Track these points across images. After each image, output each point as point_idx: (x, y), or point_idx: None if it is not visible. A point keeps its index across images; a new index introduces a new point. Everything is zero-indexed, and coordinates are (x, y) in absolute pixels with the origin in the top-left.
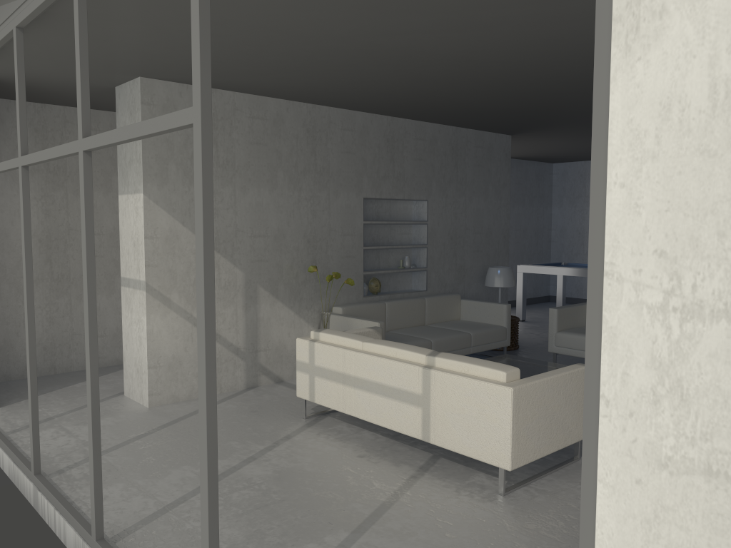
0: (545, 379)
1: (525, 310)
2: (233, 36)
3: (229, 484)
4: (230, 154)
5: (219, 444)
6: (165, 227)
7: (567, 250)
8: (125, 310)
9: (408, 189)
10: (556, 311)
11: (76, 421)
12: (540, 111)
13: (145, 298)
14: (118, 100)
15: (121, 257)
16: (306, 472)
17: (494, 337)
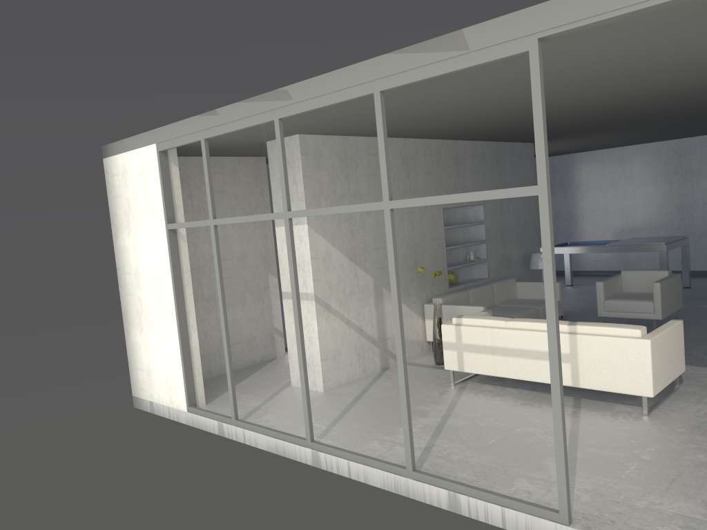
0: (663, 332)
1: None
2: (411, 107)
3: (451, 432)
4: (357, 186)
5: (411, 409)
6: (322, 249)
7: (562, 231)
8: (290, 318)
9: None
10: (602, 283)
11: (280, 407)
12: (575, 127)
13: (314, 306)
14: (270, 152)
15: (282, 276)
16: (496, 418)
17: None
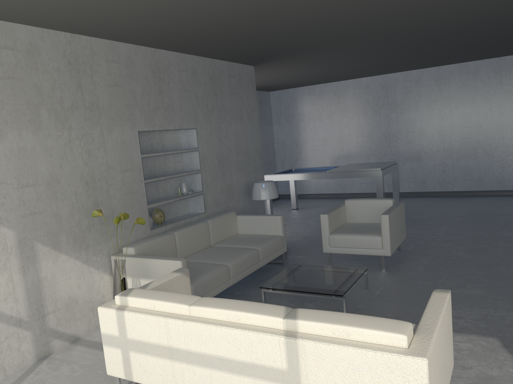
0: (438, 328)
1: (272, 211)
2: None
3: None
4: None
5: None
6: None
7: (288, 158)
8: None
9: (178, 119)
10: (327, 216)
11: None
12: (294, 38)
13: None
14: None
15: None
16: None
17: (276, 247)
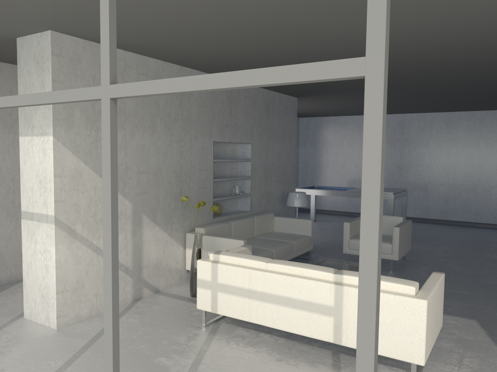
0: (435, 289)
1: None
2: None
3: None
4: (122, 103)
5: (150, 363)
6: (71, 166)
7: (309, 177)
8: (27, 241)
9: (240, 135)
10: (349, 224)
11: None
12: (338, 82)
13: (54, 231)
14: (20, 50)
15: (22, 193)
16: None
17: (305, 244)
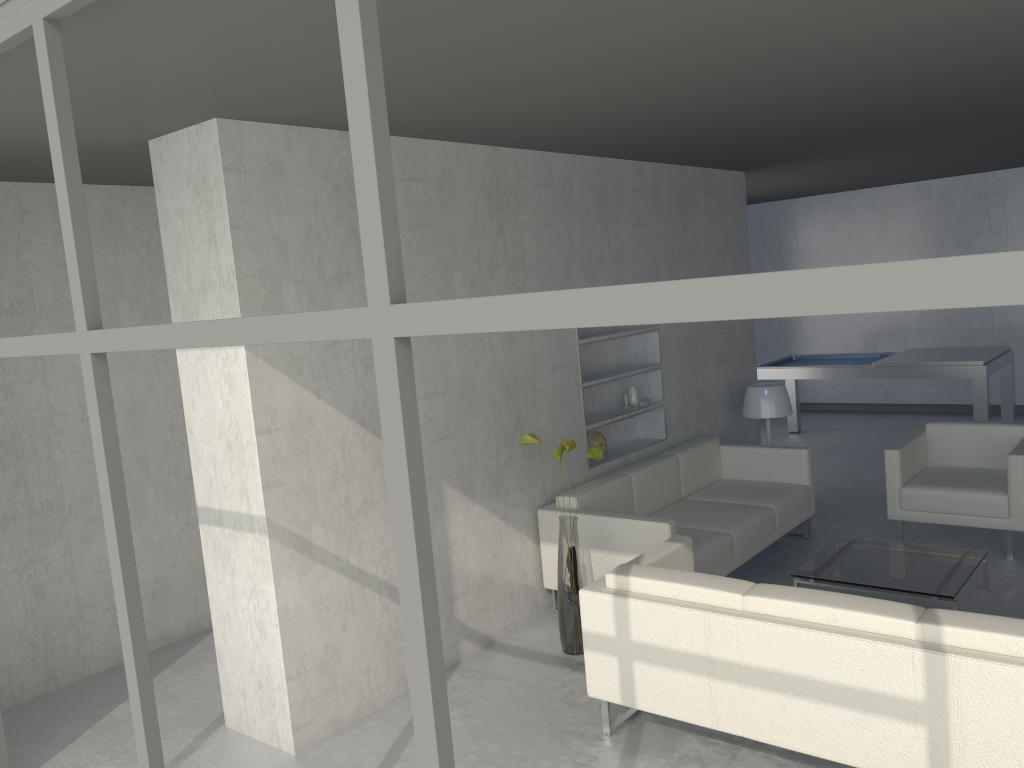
0: None
1: None
2: (495, 22)
3: None
4: None
5: None
6: (288, 406)
7: (776, 334)
8: (216, 570)
9: (630, 276)
10: (898, 454)
11: None
12: (846, 132)
13: (268, 549)
14: (158, 167)
15: (195, 470)
16: None
17: (799, 505)
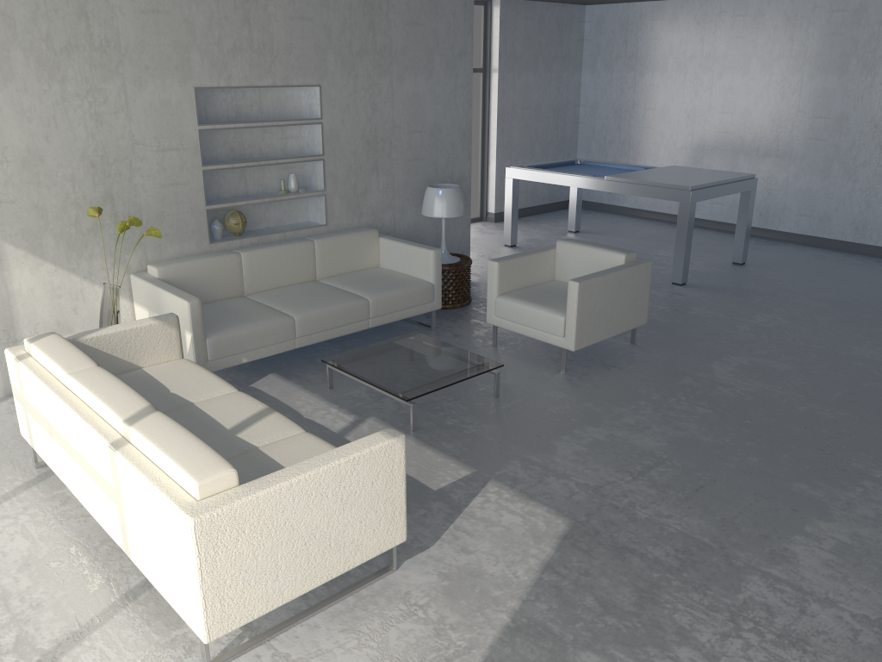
0: (284, 485)
1: (515, 232)
2: None
3: None
4: None
5: None
6: None
7: (598, 137)
8: None
9: (282, 69)
10: (497, 266)
11: None
12: None
13: None
14: None
15: None
16: None
17: (411, 300)
